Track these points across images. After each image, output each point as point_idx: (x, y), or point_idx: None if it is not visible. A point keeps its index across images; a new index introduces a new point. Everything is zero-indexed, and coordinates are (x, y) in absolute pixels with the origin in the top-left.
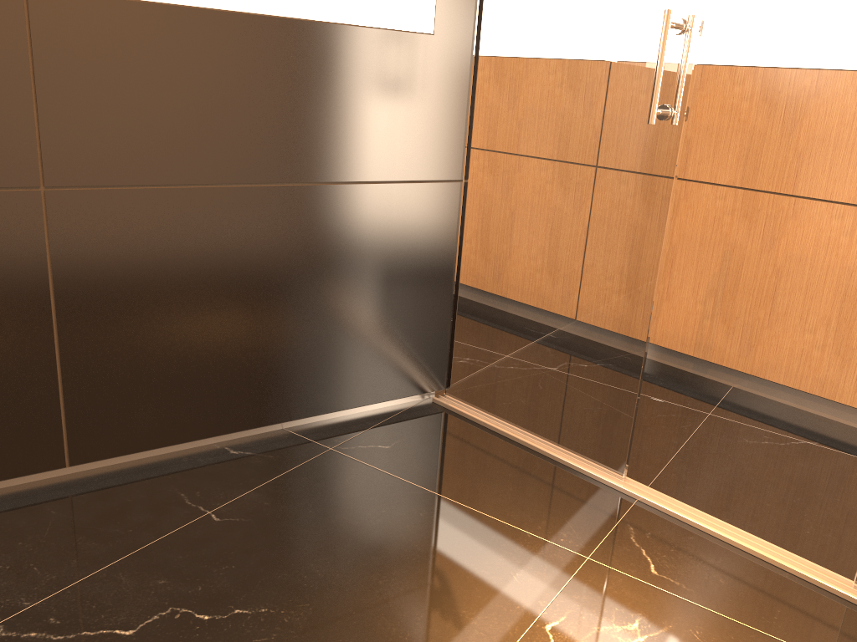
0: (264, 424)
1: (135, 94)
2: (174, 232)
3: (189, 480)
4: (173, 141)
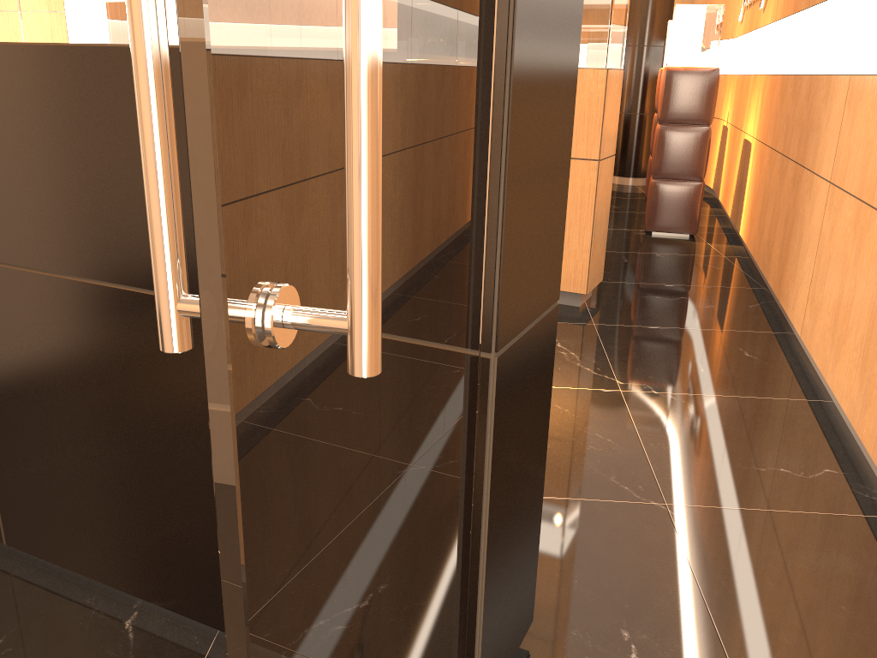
0: (174, 610)
1: (3, 158)
2: (57, 330)
3: (39, 628)
4: (42, 218)
